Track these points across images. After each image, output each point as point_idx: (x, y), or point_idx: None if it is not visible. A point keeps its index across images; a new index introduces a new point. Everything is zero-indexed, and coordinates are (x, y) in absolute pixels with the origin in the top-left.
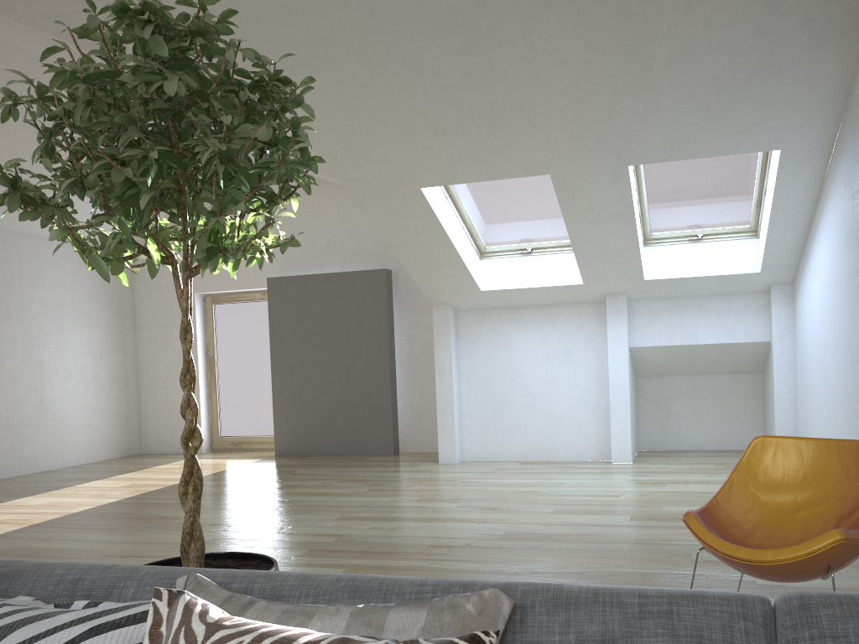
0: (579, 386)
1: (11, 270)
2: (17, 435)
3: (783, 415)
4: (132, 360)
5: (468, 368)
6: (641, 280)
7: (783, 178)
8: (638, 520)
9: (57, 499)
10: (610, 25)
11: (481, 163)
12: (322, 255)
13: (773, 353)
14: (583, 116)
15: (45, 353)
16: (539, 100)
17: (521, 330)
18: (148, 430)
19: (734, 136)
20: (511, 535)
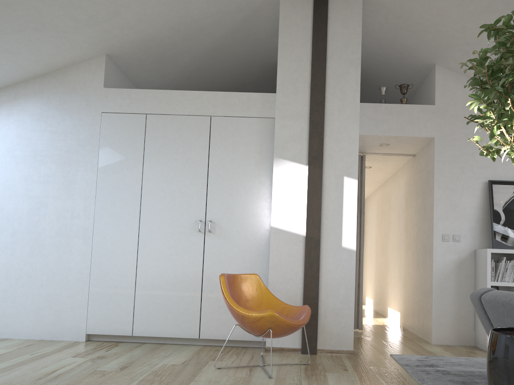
0: None
1: None
2: None
3: None
4: None
5: None
6: None
7: None
8: None
9: None
10: None
11: None
12: None
13: None
14: None
15: None
16: None
17: None
18: None
19: None
20: None
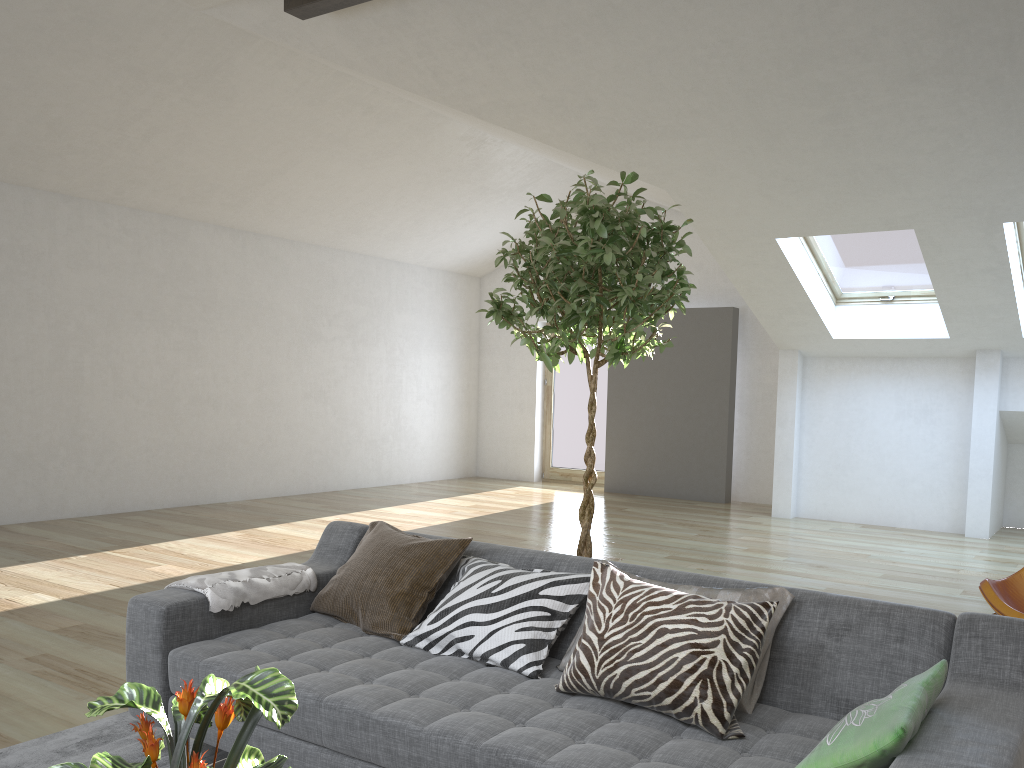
0: (935, 449)
1: (382, 295)
2: (377, 449)
3: None
4: (475, 384)
5: (812, 419)
6: (1018, 338)
7: None
8: (970, 594)
9: (417, 511)
10: (982, 95)
11: (839, 217)
12: None
13: None
14: (951, 176)
15: (404, 374)
16: (904, 161)
17: (874, 383)
18: (484, 454)
19: None
20: (832, 591)
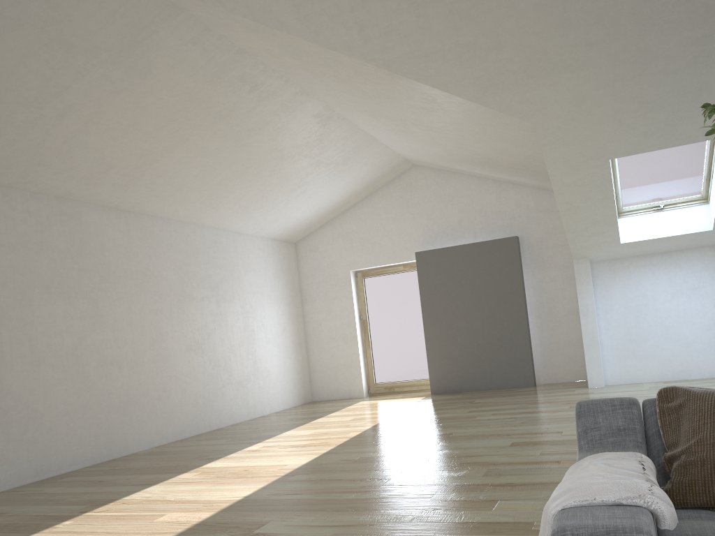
0: (707, 315)
1: (232, 261)
2: (244, 388)
3: None
4: (302, 327)
5: (605, 308)
6: None
7: None
8: None
9: (317, 430)
10: None
11: (670, 133)
12: (456, 231)
13: None
14: None
15: (254, 324)
16: None
17: (650, 274)
18: (317, 382)
19: None
20: None
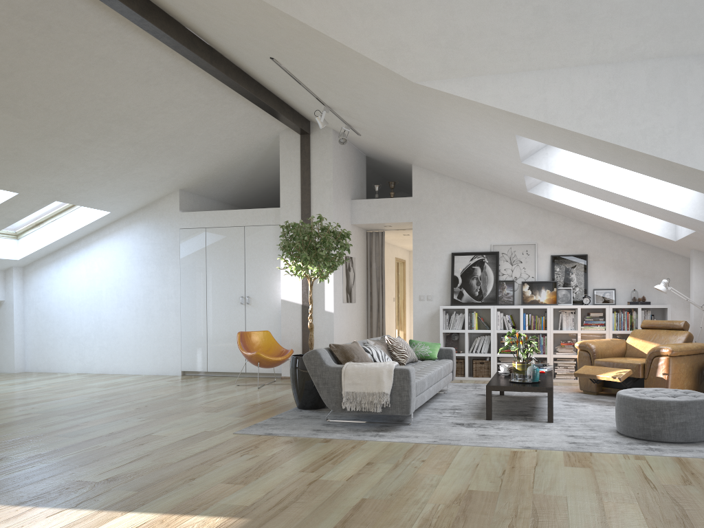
0: None
1: None
2: None
3: (19, 344)
4: None
5: None
6: None
7: (95, 222)
8: (106, 387)
9: None
10: (137, 157)
11: None
12: None
13: (13, 307)
14: (77, 178)
15: None
16: (75, 166)
17: None
18: None
19: (107, 203)
20: (98, 396)
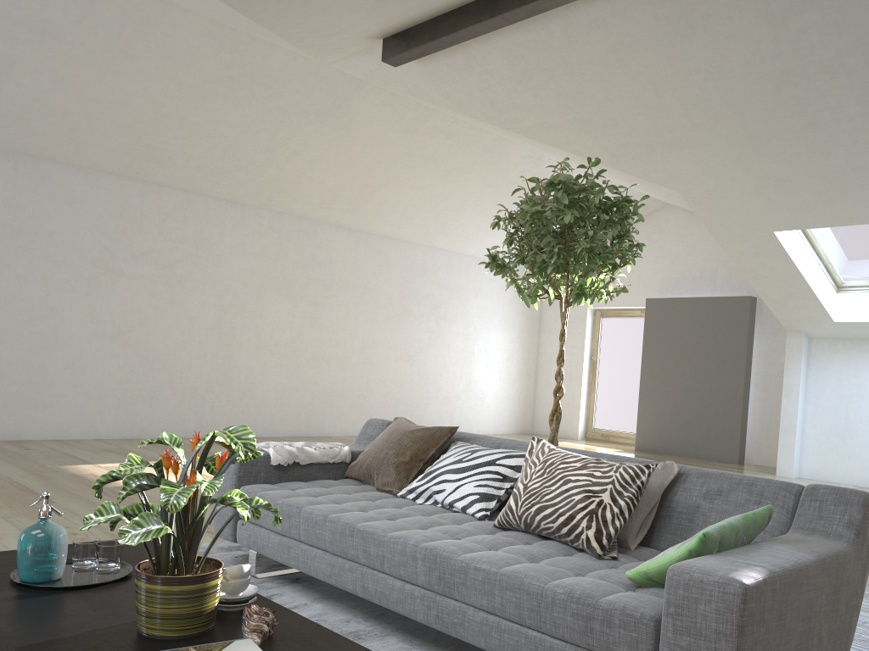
0: None
1: (461, 283)
2: (451, 404)
3: None
4: (534, 358)
5: (815, 392)
6: None
7: None
8: None
9: None
10: None
11: (827, 212)
12: (696, 281)
13: None
14: None
15: (475, 346)
16: None
17: None
18: (539, 415)
19: None
20: None
